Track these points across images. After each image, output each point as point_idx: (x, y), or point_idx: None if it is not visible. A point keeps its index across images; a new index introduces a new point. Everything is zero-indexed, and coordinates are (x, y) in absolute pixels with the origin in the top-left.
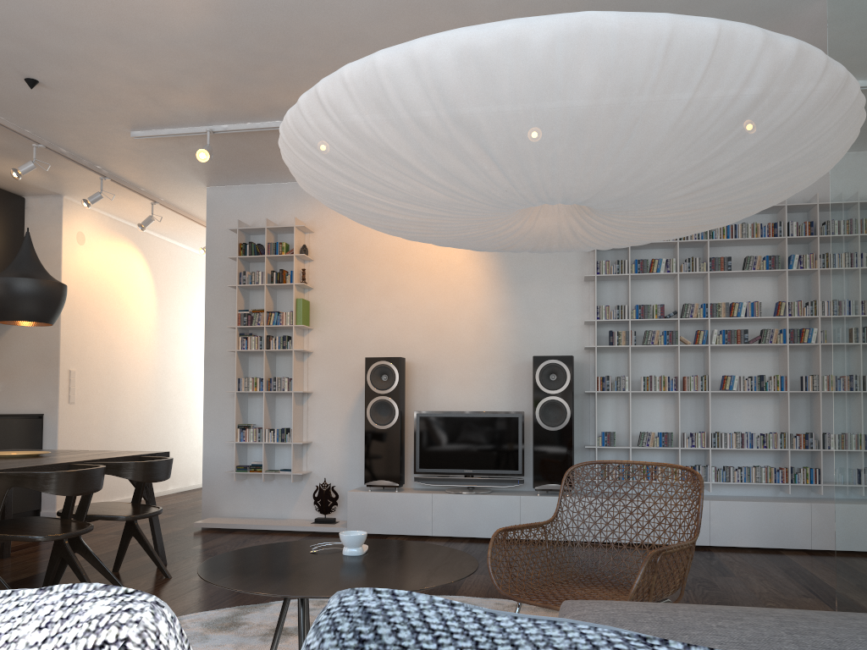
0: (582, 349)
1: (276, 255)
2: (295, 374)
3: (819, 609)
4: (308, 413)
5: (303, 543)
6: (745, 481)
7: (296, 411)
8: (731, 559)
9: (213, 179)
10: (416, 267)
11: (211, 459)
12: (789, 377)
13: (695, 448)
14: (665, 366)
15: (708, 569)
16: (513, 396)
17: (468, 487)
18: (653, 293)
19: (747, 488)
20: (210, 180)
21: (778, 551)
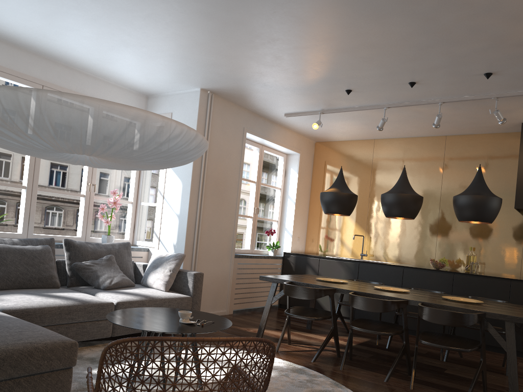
0: None
1: None
2: None
3: None
4: None
5: (222, 322)
6: None
7: None
8: None
9: None
10: None
11: None
12: None
13: None
14: None
15: None
16: None
17: None
18: None
19: None
20: None
21: None
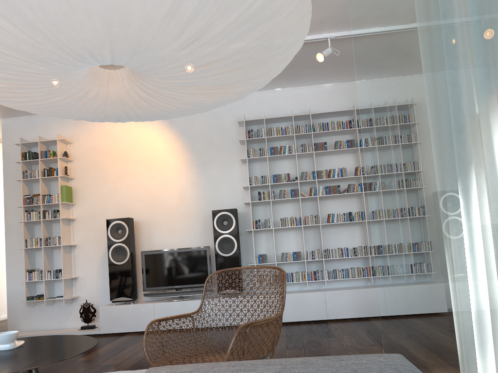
0: (244, 205)
1: (46, 158)
2: (63, 234)
3: (379, 353)
4: (75, 258)
5: None
6: (346, 278)
7: (65, 258)
8: (337, 326)
9: (3, 112)
10: (138, 161)
11: (12, 294)
12: (367, 212)
13: (314, 259)
14: (294, 211)
15: (320, 334)
16: (204, 237)
17: (179, 296)
18: (284, 167)
19: (349, 282)
20: (1, 114)
21: (368, 318)
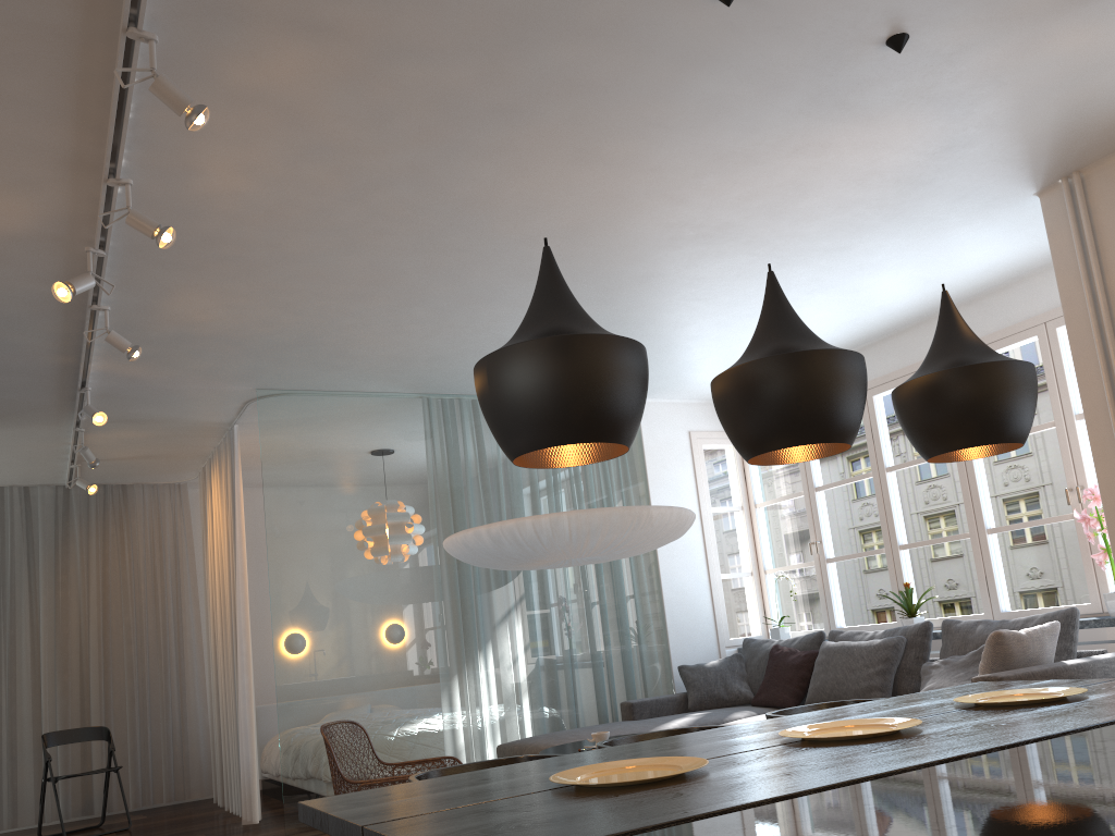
0: None
1: None
2: None
3: None
4: None
5: None
6: None
7: None
8: None
9: None
10: None
11: None
12: None
13: None
14: None
15: None
16: None
17: None
18: None
19: None
20: None
21: None
